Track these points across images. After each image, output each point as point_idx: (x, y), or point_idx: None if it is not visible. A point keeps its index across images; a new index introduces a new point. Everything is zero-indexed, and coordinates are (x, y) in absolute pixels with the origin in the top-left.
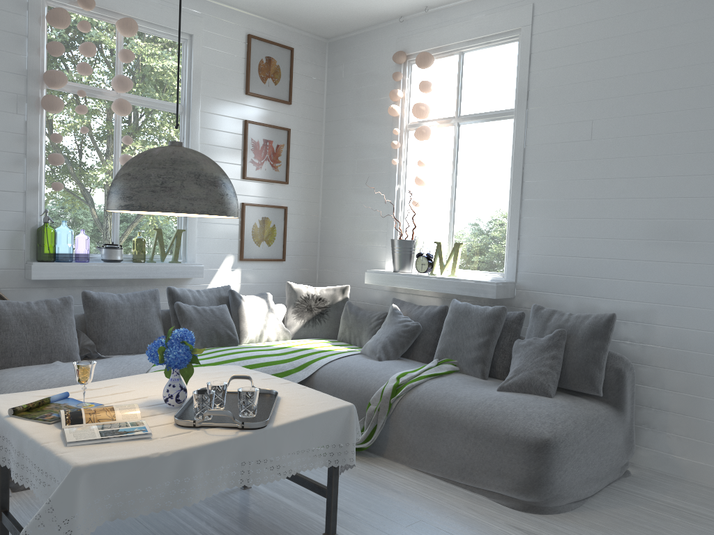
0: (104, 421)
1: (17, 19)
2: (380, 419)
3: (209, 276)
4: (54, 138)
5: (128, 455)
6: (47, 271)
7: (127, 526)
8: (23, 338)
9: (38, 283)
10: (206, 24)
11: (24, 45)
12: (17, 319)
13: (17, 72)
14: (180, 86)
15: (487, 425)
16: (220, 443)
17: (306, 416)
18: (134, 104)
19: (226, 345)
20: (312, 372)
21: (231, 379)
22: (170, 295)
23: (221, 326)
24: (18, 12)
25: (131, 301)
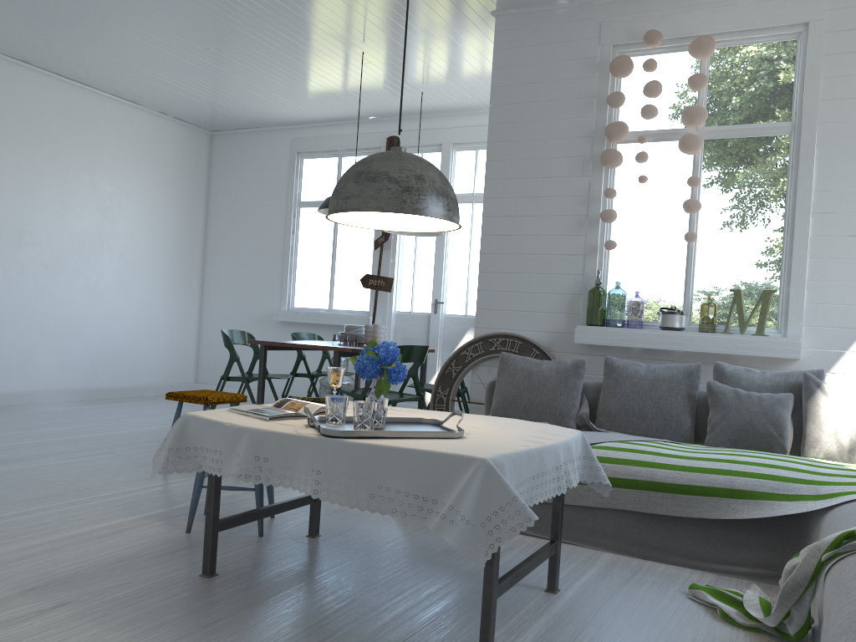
0: (291, 410)
1: (588, 82)
2: (792, 583)
3: (827, 361)
4: (604, 193)
5: (217, 419)
6: (588, 335)
7: (400, 560)
8: (520, 393)
9: (591, 350)
10: (832, 0)
11: (593, 106)
12: (522, 374)
13: (584, 135)
14: (792, 97)
15: (849, 627)
16: (280, 434)
17: (397, 446)
18: (720, 137)
19: (769, 450)
20: (829, 505)
21: (452, 414)
22: (714, 373)
23: (762, 420)
24: (589, 76)
25: (655, 374)
